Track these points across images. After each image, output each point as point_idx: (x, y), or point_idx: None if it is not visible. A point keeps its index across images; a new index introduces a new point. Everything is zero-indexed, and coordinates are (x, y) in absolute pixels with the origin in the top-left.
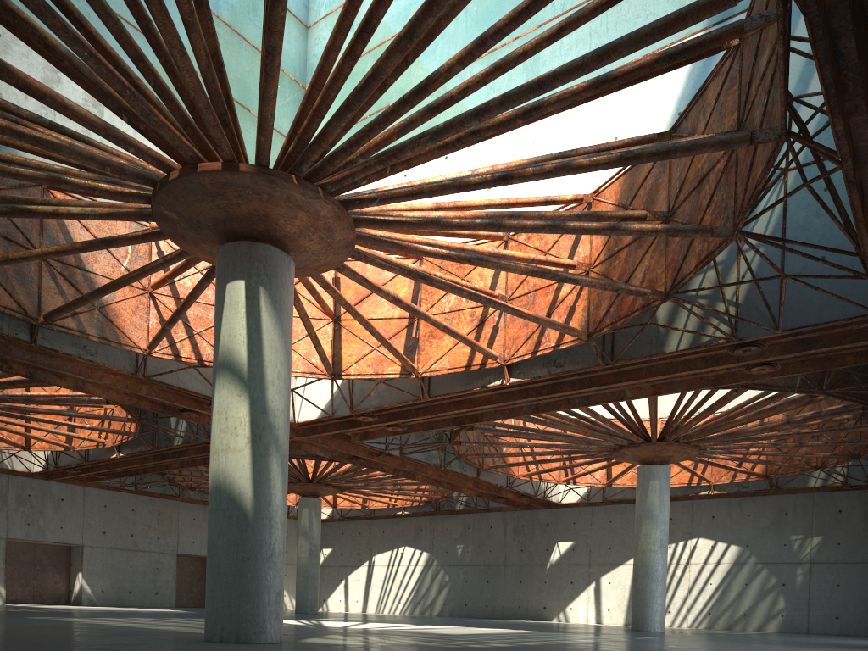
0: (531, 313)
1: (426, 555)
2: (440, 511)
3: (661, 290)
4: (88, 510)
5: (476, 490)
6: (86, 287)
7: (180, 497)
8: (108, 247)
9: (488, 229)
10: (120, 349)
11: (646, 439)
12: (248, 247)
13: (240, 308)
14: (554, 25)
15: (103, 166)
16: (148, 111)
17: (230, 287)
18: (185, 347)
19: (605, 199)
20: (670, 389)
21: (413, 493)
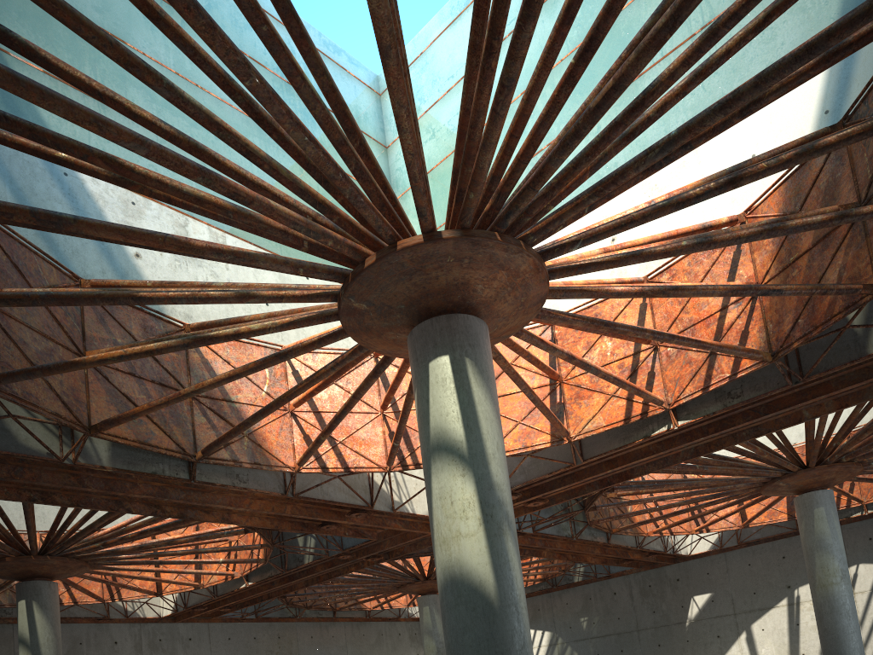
0: (714, 342)
1: (549, 634)
2: (557, 586)
3: (870, 283)
4: (214, 645)
5: (600, 557)
6: (234, 417)
7: (298, 617)
8: (283, 360)
9: (697, 249)
10: (268, 472)
11: (800, 466)
12: (447, 320)
13: (448, 384)
14: (759, 14)
15: (296, 268)
16: (356, 192)
17: (434, 365)
18: (330, 457)
19: (763, 213)
20: (859, 398)
21: (530, 573)
